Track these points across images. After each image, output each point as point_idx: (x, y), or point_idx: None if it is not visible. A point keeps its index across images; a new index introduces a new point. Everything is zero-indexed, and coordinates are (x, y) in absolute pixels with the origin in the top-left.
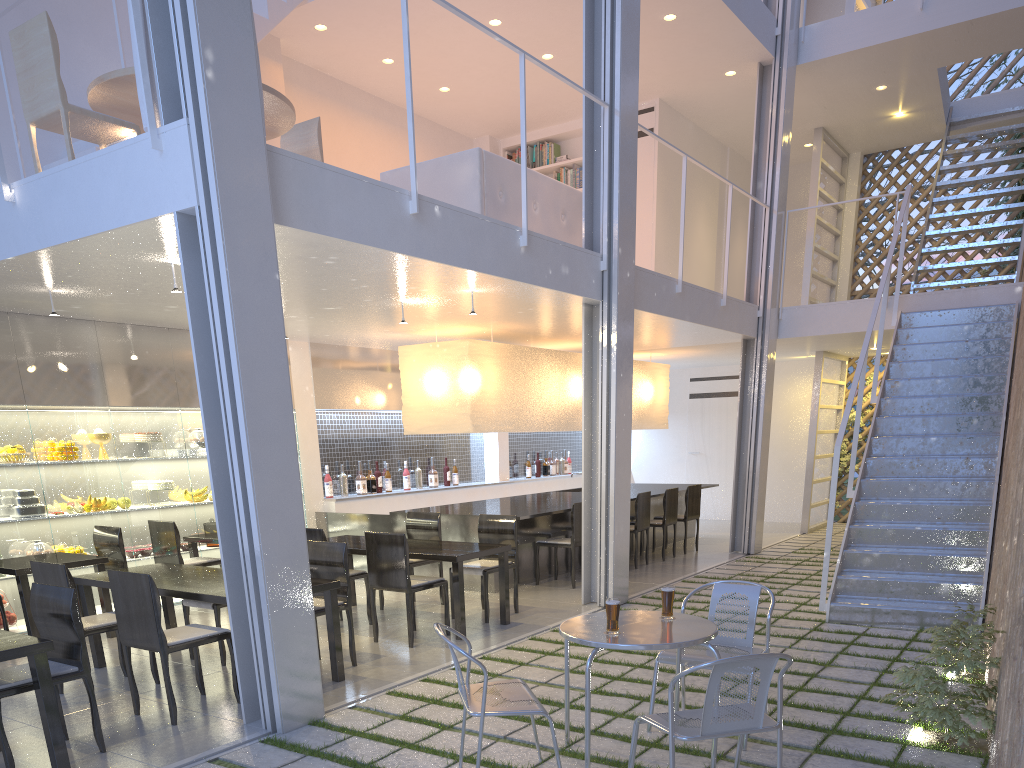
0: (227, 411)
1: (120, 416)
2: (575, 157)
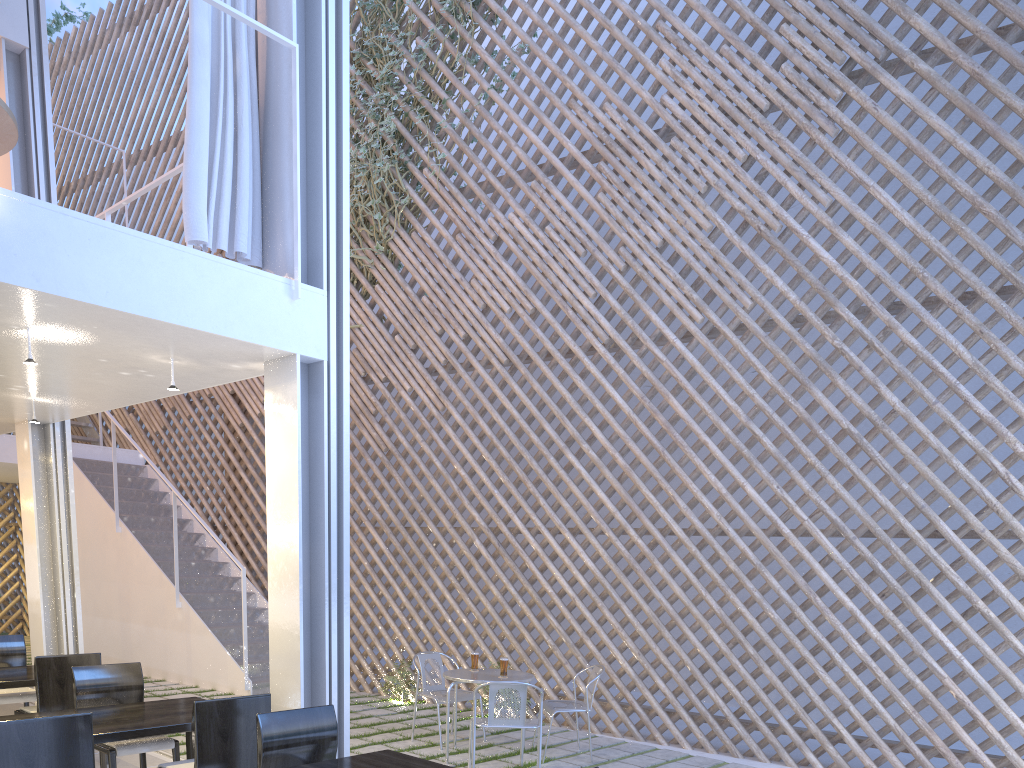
0: (332, 533)
1: None
2: None
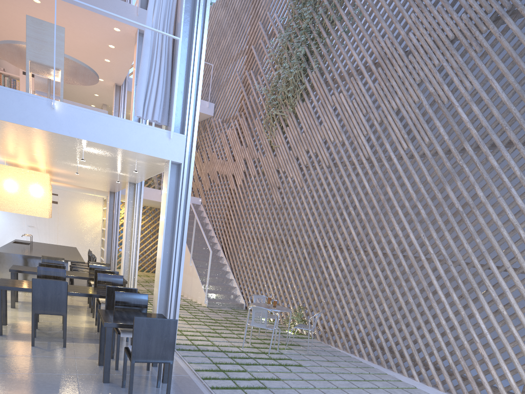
0: (179, 232)
1: None
2: (5, 70)
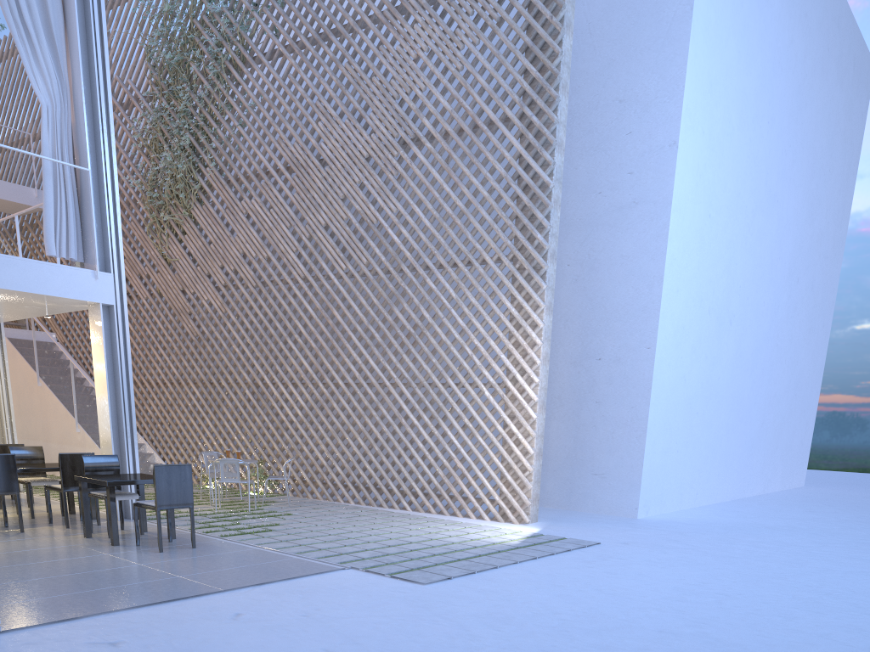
0: (124, 383)
1: None
2: None
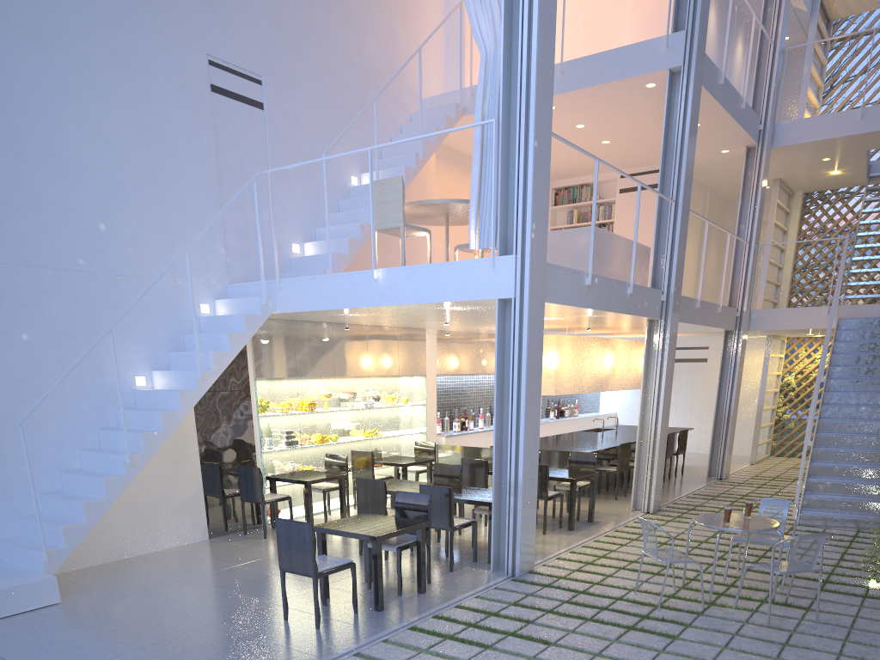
0: (513, 402)
1: (339, 382)
2: (604, 196)
